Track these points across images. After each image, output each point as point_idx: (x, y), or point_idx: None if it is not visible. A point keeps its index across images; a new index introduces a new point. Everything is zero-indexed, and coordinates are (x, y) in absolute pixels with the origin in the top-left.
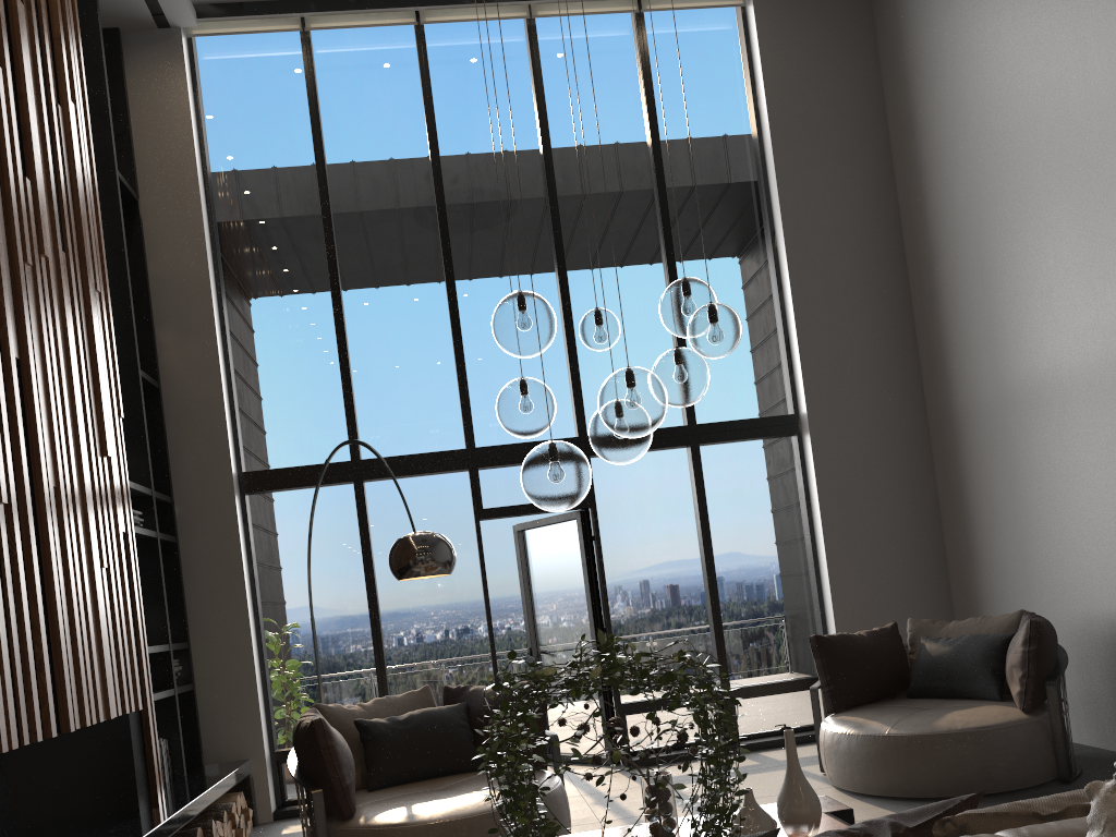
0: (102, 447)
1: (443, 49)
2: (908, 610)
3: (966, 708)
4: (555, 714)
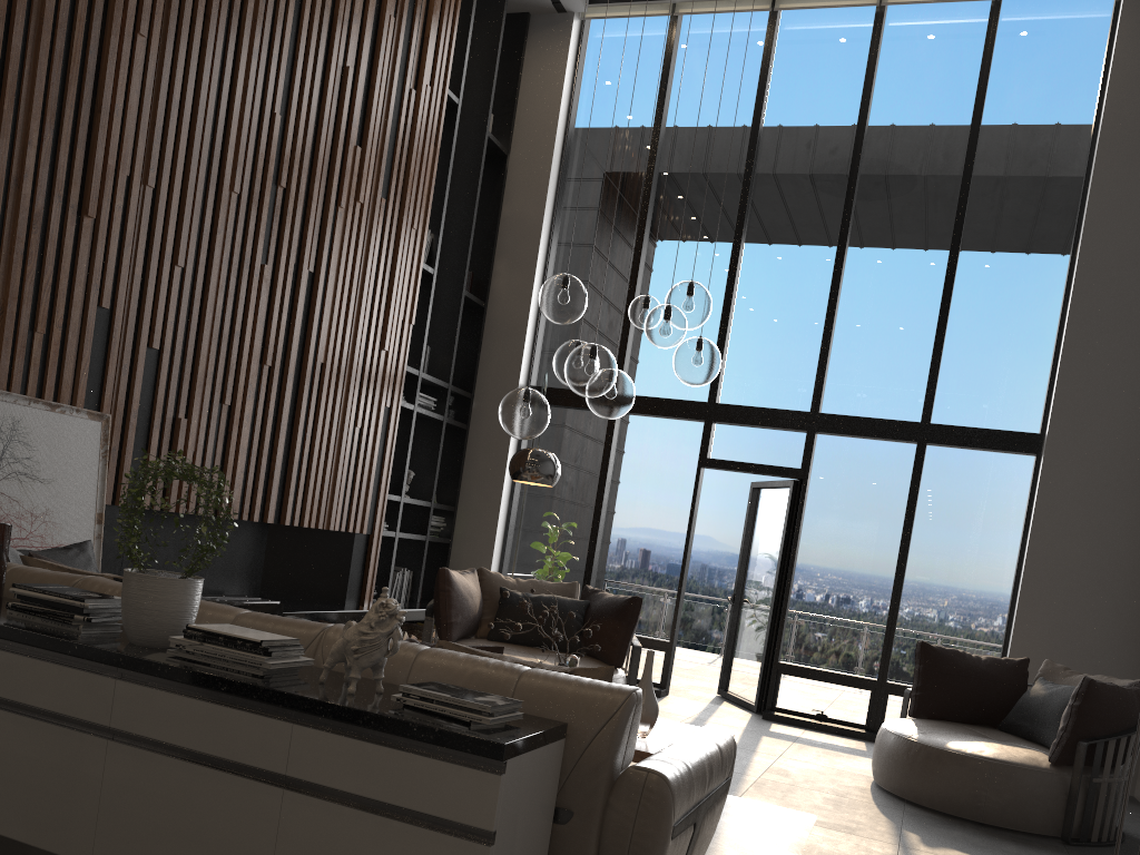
0: (382, 343)
1: (792, 34)
2: (1099, 663)
3: (1009, 745)
4: (736, 657)
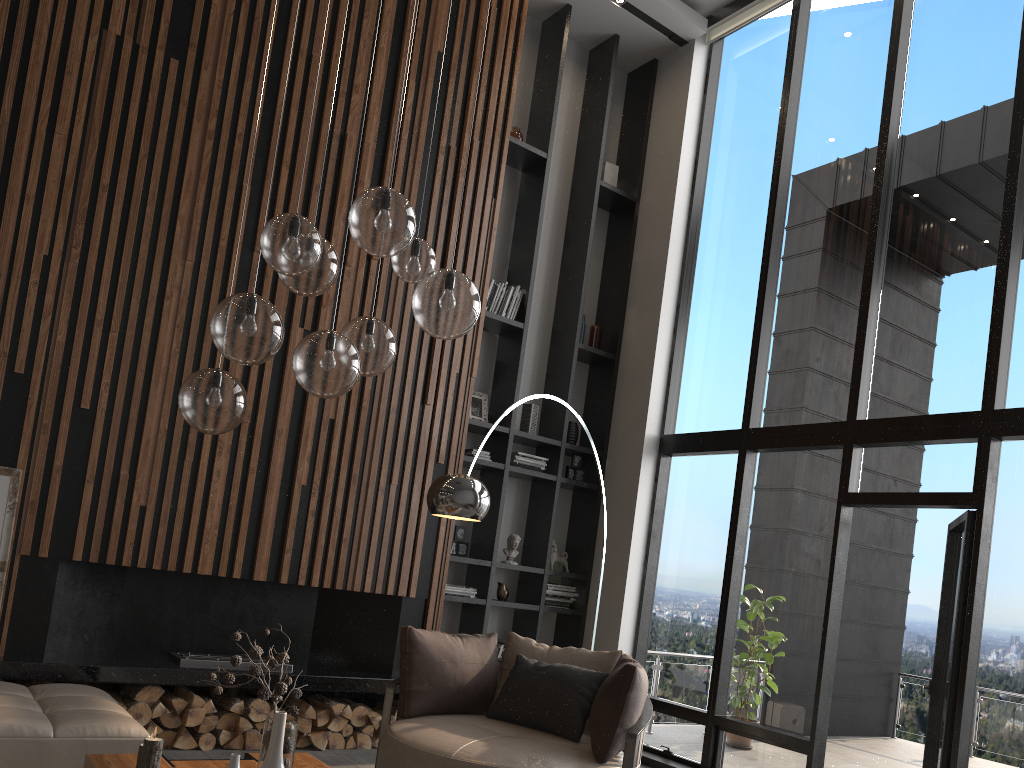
0: (426, 397)
1: None
2: None
3: None
4: None
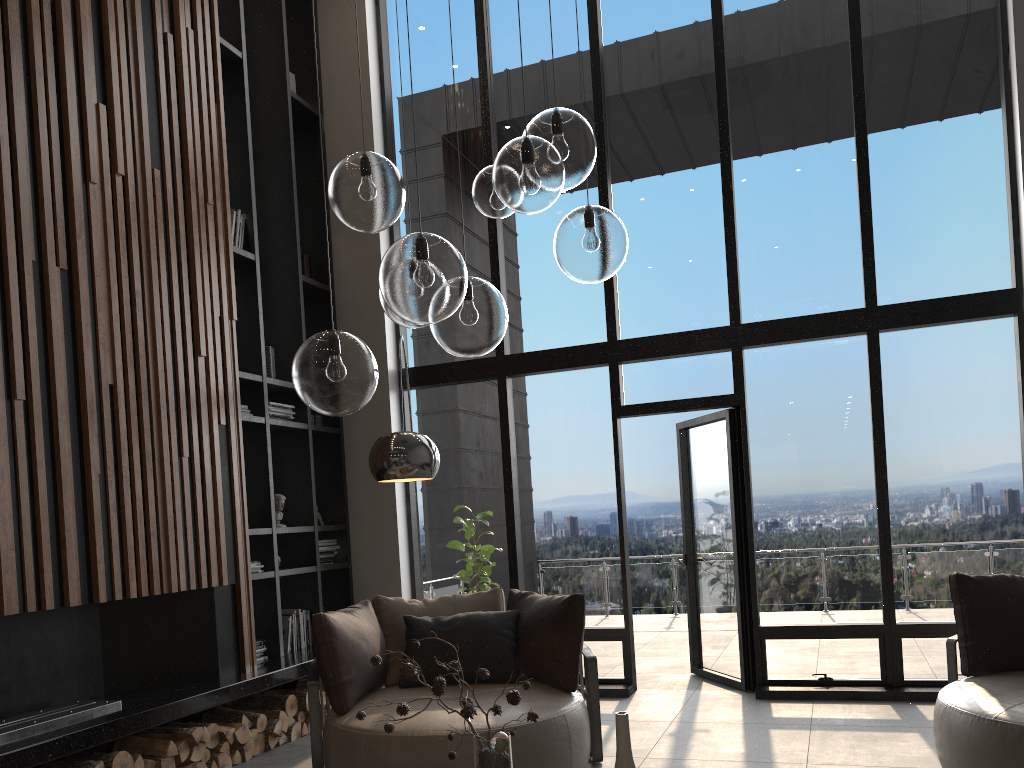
0: (197, 347)
1: None
2: None
3: None
4: (704, 627)
